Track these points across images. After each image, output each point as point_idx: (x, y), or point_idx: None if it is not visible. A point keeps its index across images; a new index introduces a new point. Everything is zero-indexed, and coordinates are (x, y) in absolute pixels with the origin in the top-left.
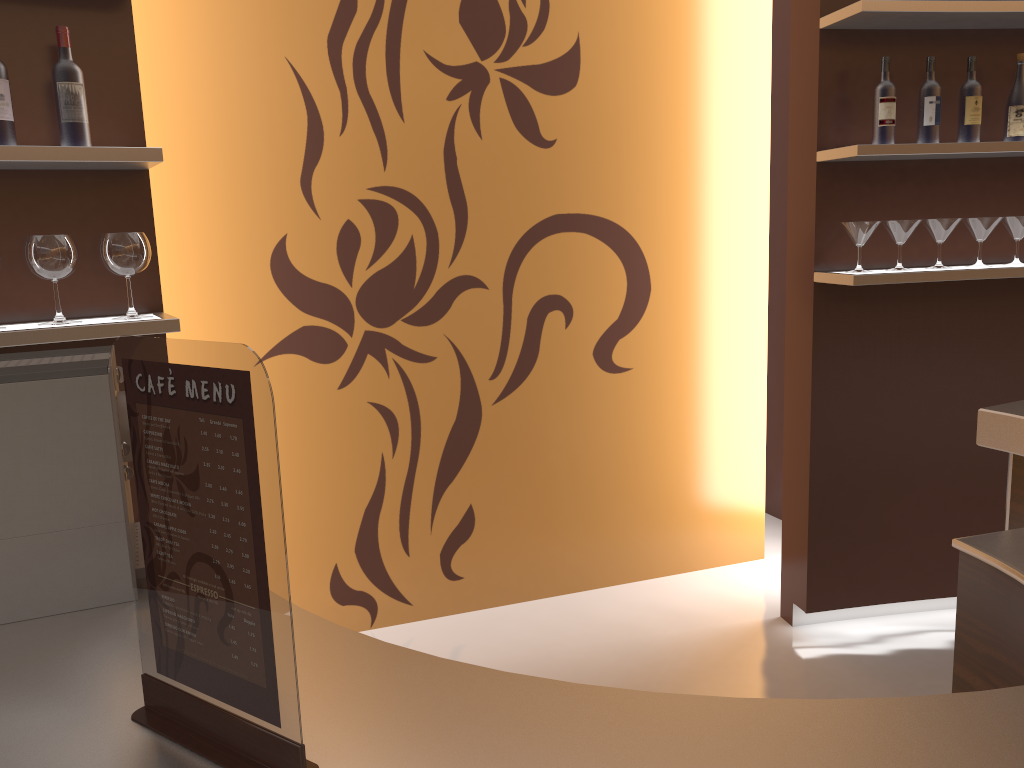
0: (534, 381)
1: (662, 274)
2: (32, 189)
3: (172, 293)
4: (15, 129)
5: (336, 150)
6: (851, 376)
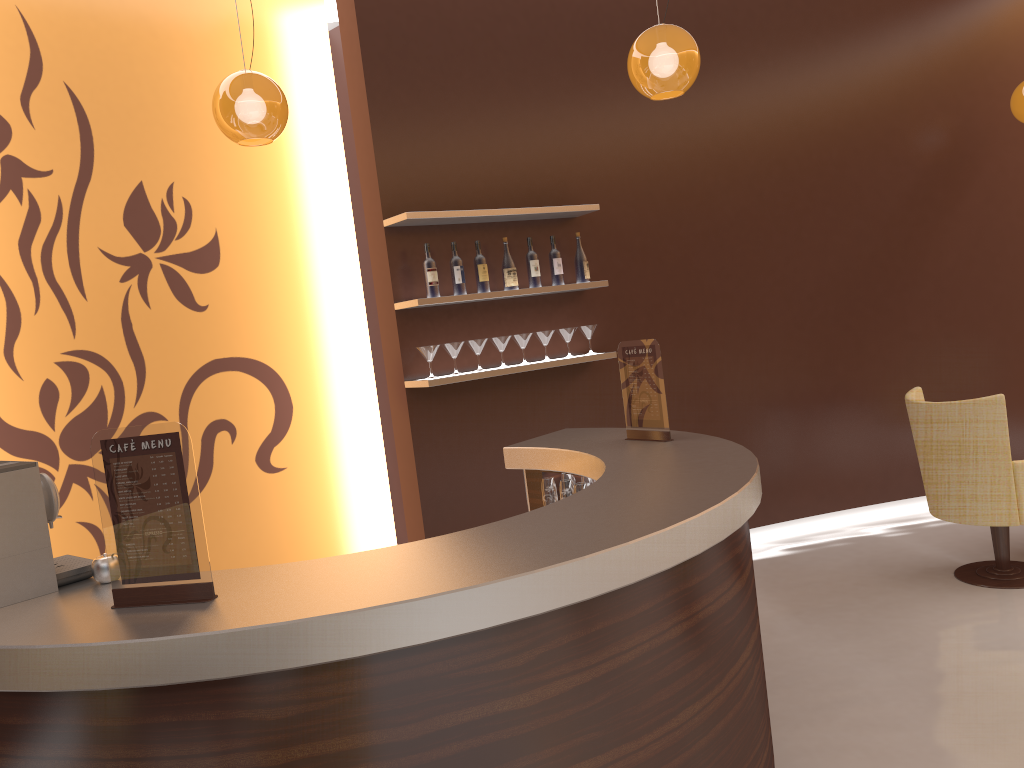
0: (212, 487)
1: (300, 395)
2: None
3: None
4: None
5: (33, 326)
6: (439, 447)
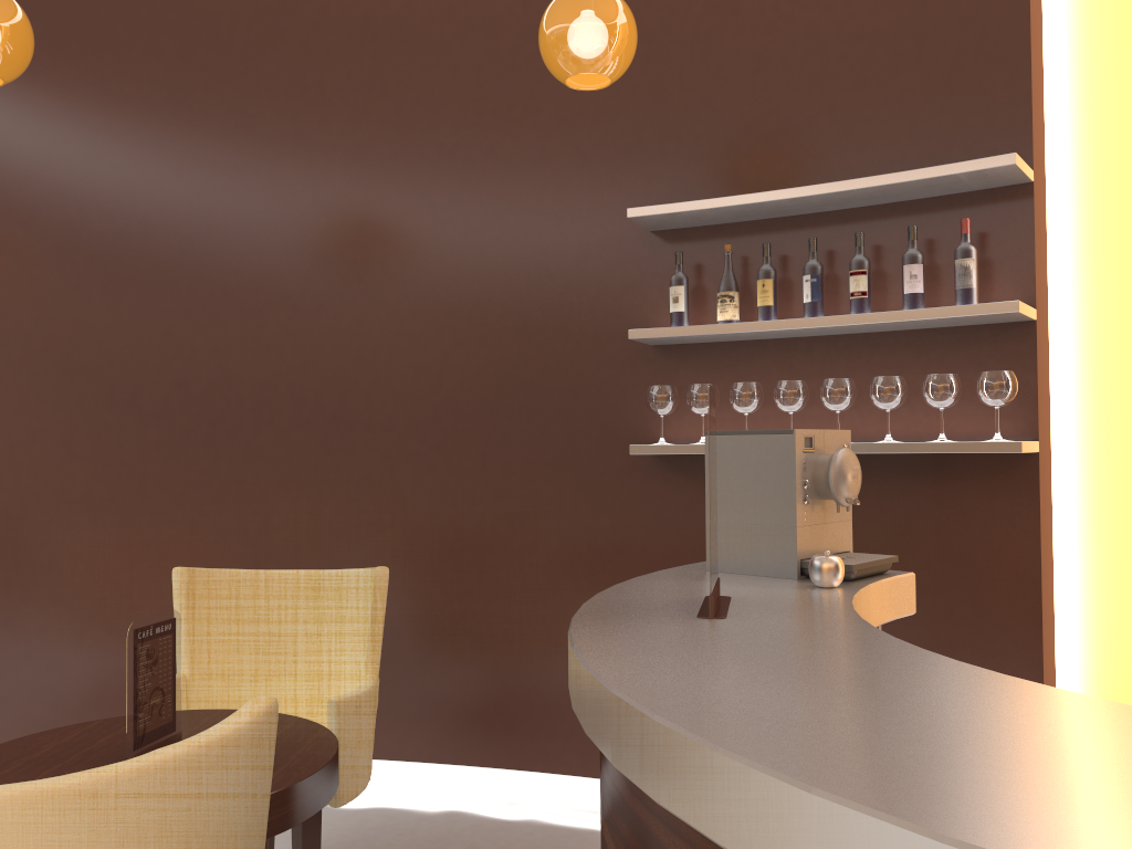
0: None
1: None
2: (943, 341)
3: (1122, 438)
4: (924, 298)
5: None
6: None
